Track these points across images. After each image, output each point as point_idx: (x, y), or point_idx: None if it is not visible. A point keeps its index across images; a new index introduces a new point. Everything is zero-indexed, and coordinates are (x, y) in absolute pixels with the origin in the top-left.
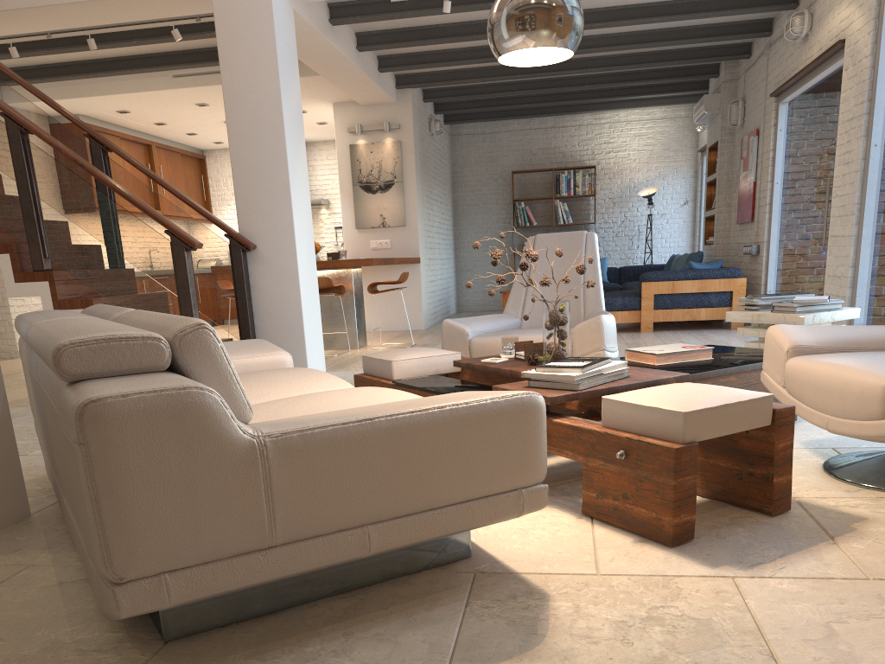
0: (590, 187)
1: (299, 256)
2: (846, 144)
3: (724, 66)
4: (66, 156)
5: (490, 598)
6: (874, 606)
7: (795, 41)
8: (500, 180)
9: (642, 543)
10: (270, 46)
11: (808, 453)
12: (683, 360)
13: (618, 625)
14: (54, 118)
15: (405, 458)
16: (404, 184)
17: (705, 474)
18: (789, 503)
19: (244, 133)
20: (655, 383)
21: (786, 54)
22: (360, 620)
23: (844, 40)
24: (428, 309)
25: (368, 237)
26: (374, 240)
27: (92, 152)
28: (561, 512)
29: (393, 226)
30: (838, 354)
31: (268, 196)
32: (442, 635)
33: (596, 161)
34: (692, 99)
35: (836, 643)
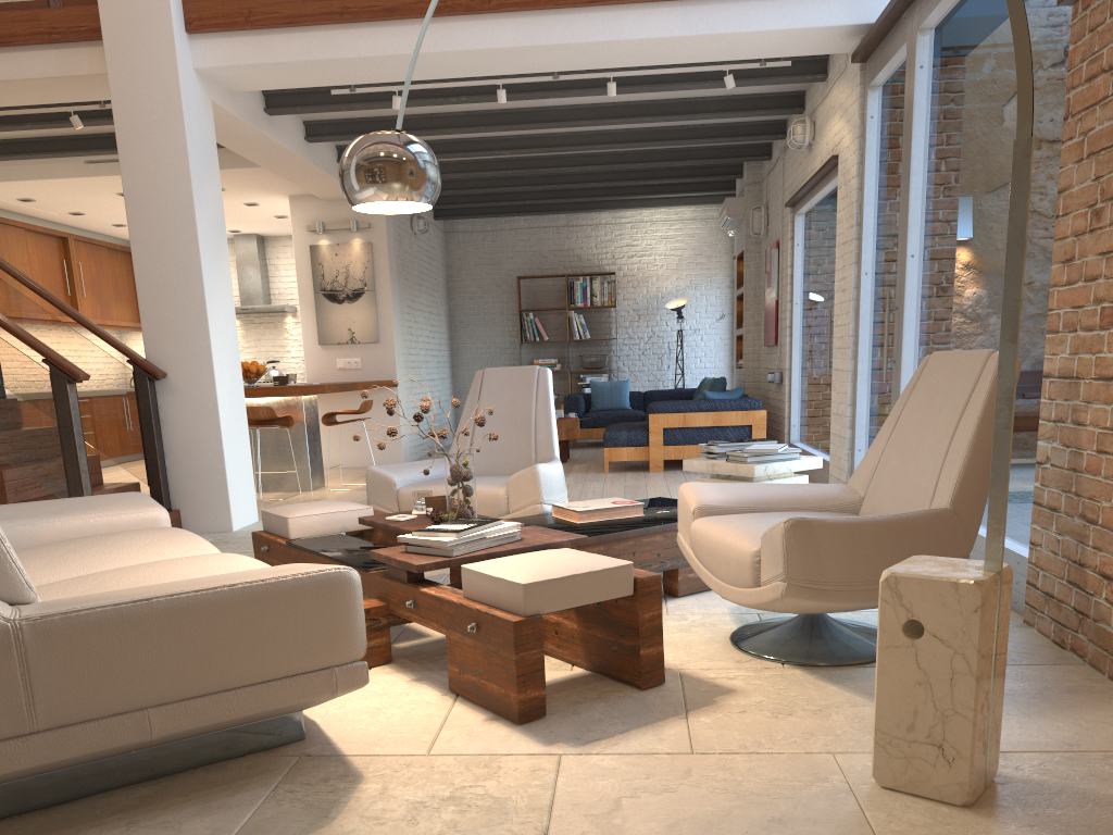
0: (610, 296)
1: (219, 386)
2: (842, 270)
3: (747, 166)
4: None
5: (301, 782)
6: (676, 780)
7: (800, 150)
8: (505, 286)
9: (492, 721)
10: (180, 145)
11: (729, 619)
12: (609, 518)
13: (414, 806)
14: None
15: (189, 638)
16: (376, 293)
17: (587, 645)
18: (662, 676)
19: (150, 243)
20: (546, 547)
21: (797, 161)
22: (153, 808)
23: (838, 155)
24: (410, 440)
25: (334, 355)
26: (342, 359)
27: None
28: (429, 688)
29: (364, 342)
30: (744, 515)
31: (180, 316)
32: (230, 820)
33: (617, 266)
34: (723, 199)
35: (613, 817)
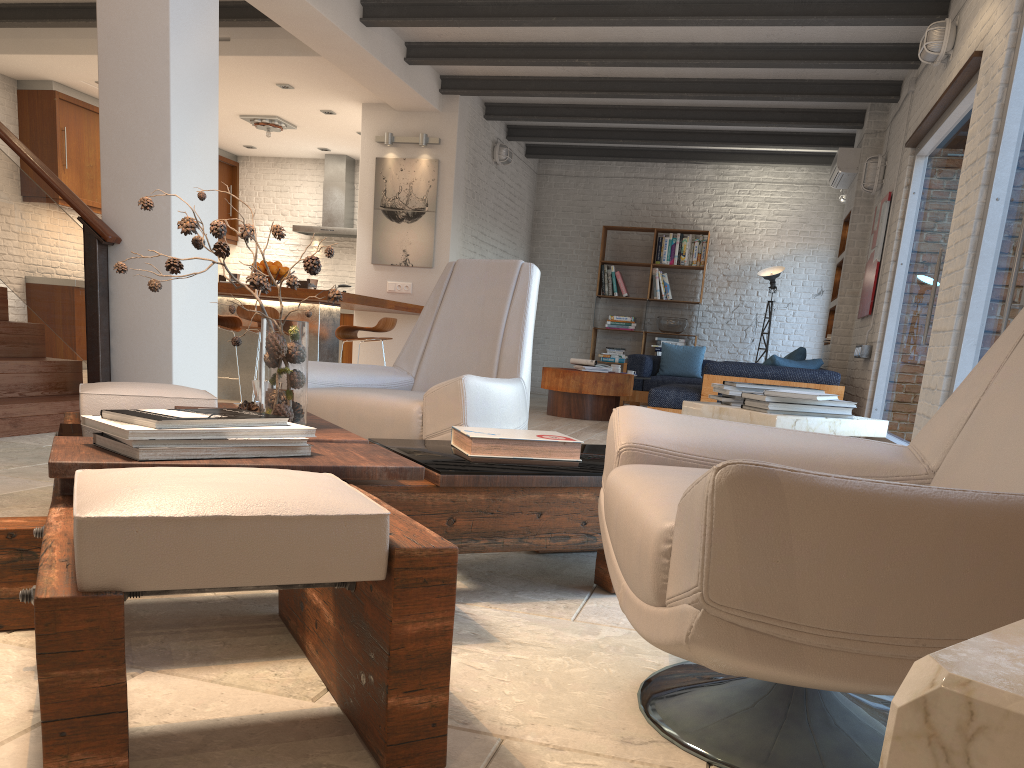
0: (699, 257)
1: None
2: (964, 199)
3: (869, 112)
4: None
5: None
6: None
7: (933, 65)
8: (591, 236)
9: None
10: None
11: None
12: (523, 456)
13: None
14: (24, 82)
15: None
16: (437, 215)
17: (339, 660)
18: (440, 754)
19: (118, 83)
20: (336, 473)
21: (928, 87)
22: None
23: (982, 52)
24: None
25: (386, 276)
26: (393, 281)
27: None
28: (31, 691)
29: (417, 266)
30: (704, 471)
31: (142, 173)
32: None
33: (713, 226)
34: None
35: None
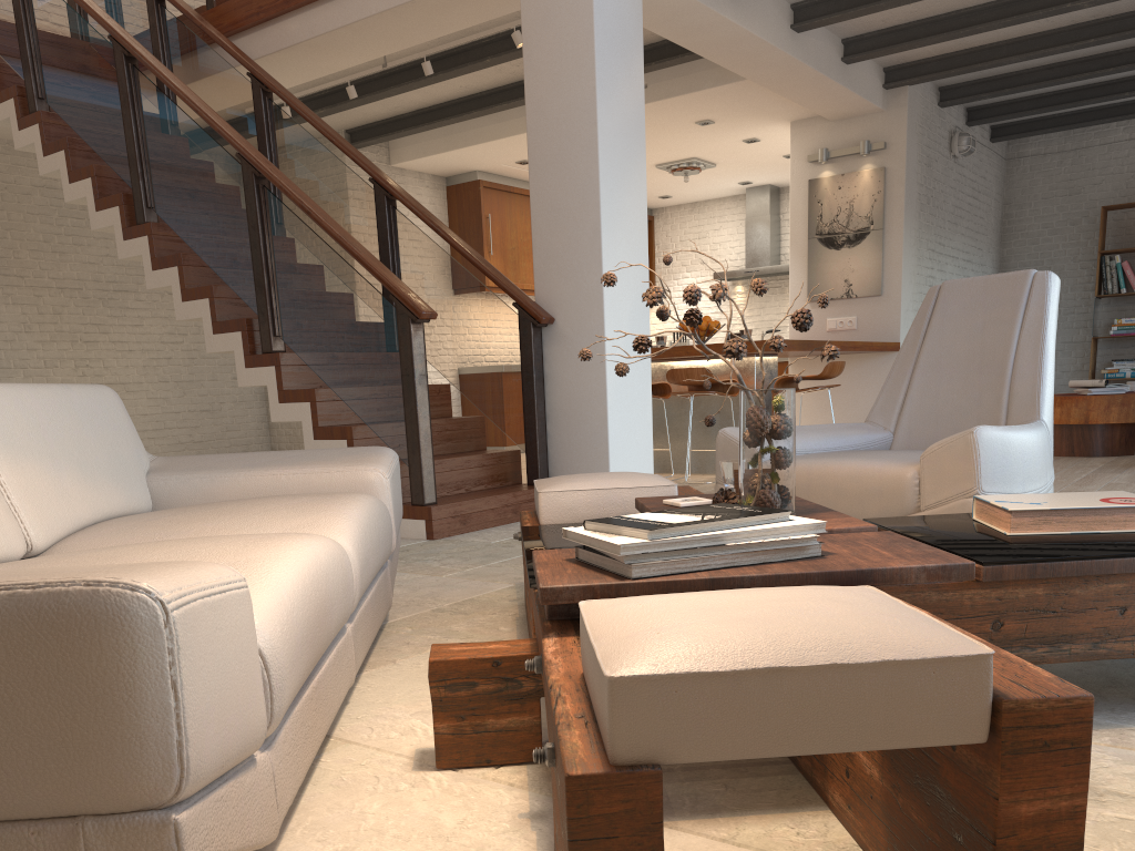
0: None
1: (610, 332)
2: None
3: None
4: (294, 201)
5: None
6: None
7: None
8: (1084, 222)
9: None
10: (586, 24)
11: None
12: (1085, 530)
13: None
14: (451, 177)
15: None
16: (884, 232)
17: (892, 828)
18: None
19: (547, 157)
20: (860, 578)
21: None
22: None
23: None
24: None
25: (824, 313)
26: (833, 318)
27: (376, 201)
28: (531, 846)
29: (862, 295)
30: None
31: (572, 246)
32: None
33: None
34: None
35: None
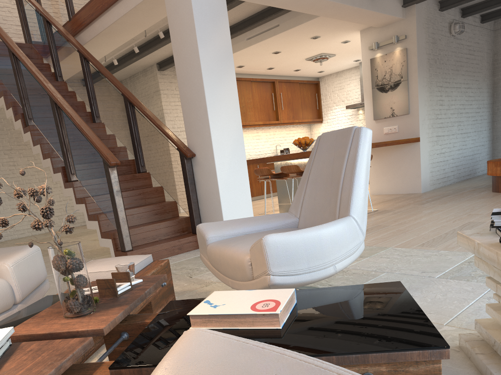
0: None
1: (218, 159)
2: None
3: None
4: (66, 113)
5: None
6: None
7: None
8: None
9: None
10: (189, 9)
11: None
12: (232, 326)
13: None
14: None
15: None
16: (408, 81)
17: None
18: None
19: (183, 76)
20: None
21: None
22: None
23: None
24: (431, 176)
25: (382, 125)
26: (386, 127)
27: (125, 104)
28: None
29: (399, 115)
30: None
31: (198, 119)
32: None
33: None
34: None
35: None
